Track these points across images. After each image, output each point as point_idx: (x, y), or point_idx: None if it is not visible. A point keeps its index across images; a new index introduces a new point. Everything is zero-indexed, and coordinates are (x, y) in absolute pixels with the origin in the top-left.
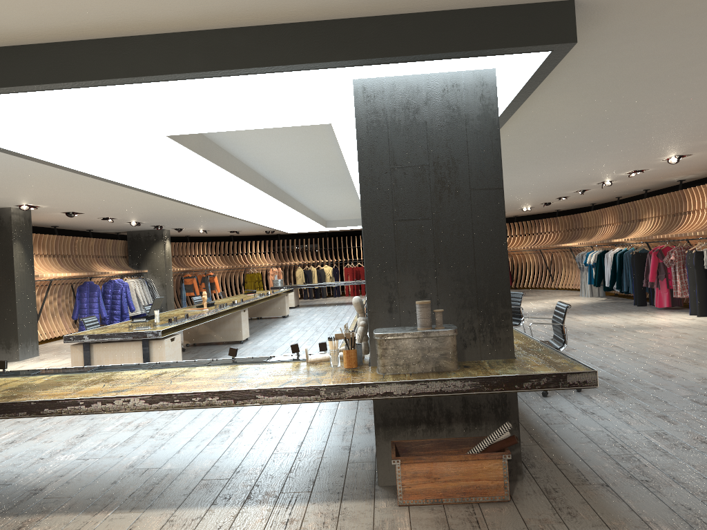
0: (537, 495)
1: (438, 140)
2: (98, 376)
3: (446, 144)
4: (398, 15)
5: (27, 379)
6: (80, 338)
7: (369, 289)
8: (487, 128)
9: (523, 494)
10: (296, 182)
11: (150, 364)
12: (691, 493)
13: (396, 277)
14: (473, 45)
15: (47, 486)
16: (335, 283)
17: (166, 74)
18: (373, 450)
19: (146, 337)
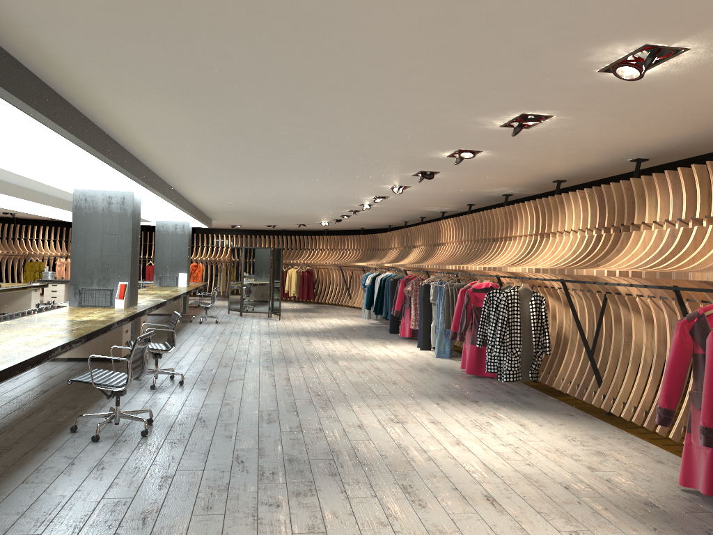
0: None
1: None
2: None
3: None
4: None
5: None
6: None
7: None
8: None
9: None
10: None
11: None
12: None
13: None
14: None
15: None
16: None
17: None
18: None
19: None
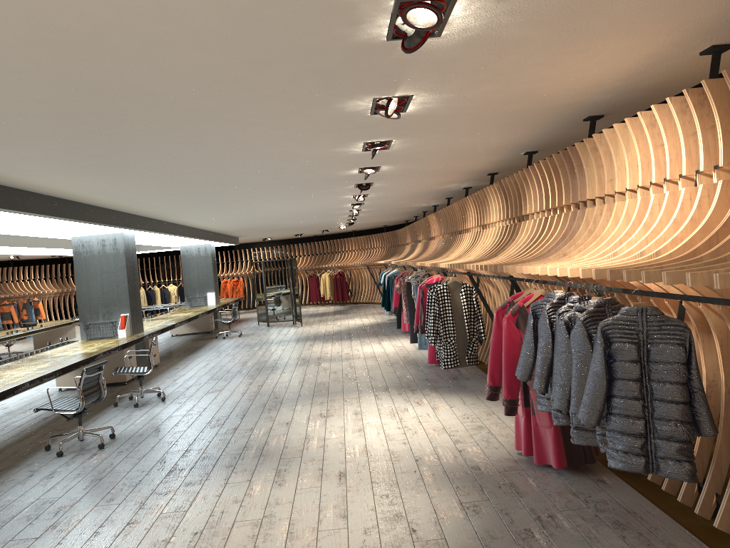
0: None
1: None
2: None
3: None
4: None
5: None
6: None
7: None
8: None
9: None
10: None
11: None
12: None
13: None
14: None
15: None
16: (154, 307)
17: None
18: None
19: None
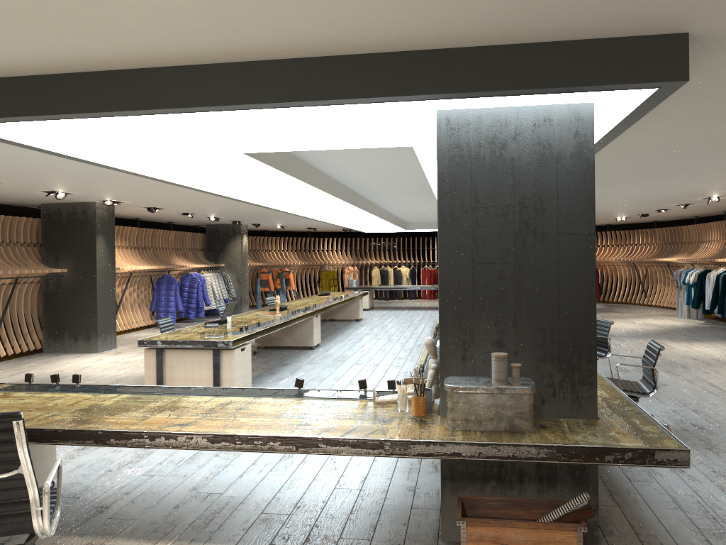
0: None
1: (526, 179)
2: (165, 401)
3: (534, 183)
4: (488, 47)
5: (97, 397)
6: (153, 343)
7: (442, 334)
8: (581, 168)
9: None
10: (375, 189)
11: (217, 388)
12: None
13: (472, 323)
14: (570, 81)
15: (112, 503)
16: (412, 287)
17: (243, 104)
18: (438, 494)
19: (217, 346)
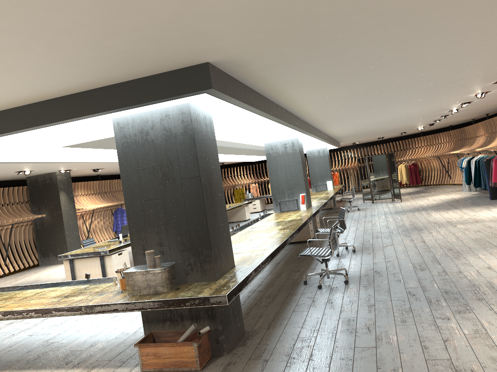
0: (220, 366)
1: (161, 150)
2: (12, 294)
3: (165, 152)
4: (112, 85)
5: None
6: (66, 256)
7: (131, 242)
8: (187, 140)
9: (213, 365)
10: None
11: (48, 284)
12: (307, 368)
13: (145, 234)
14: (154, 98)
15: None
16: None
17: (3, 133)
18: None
19: (100, 254)
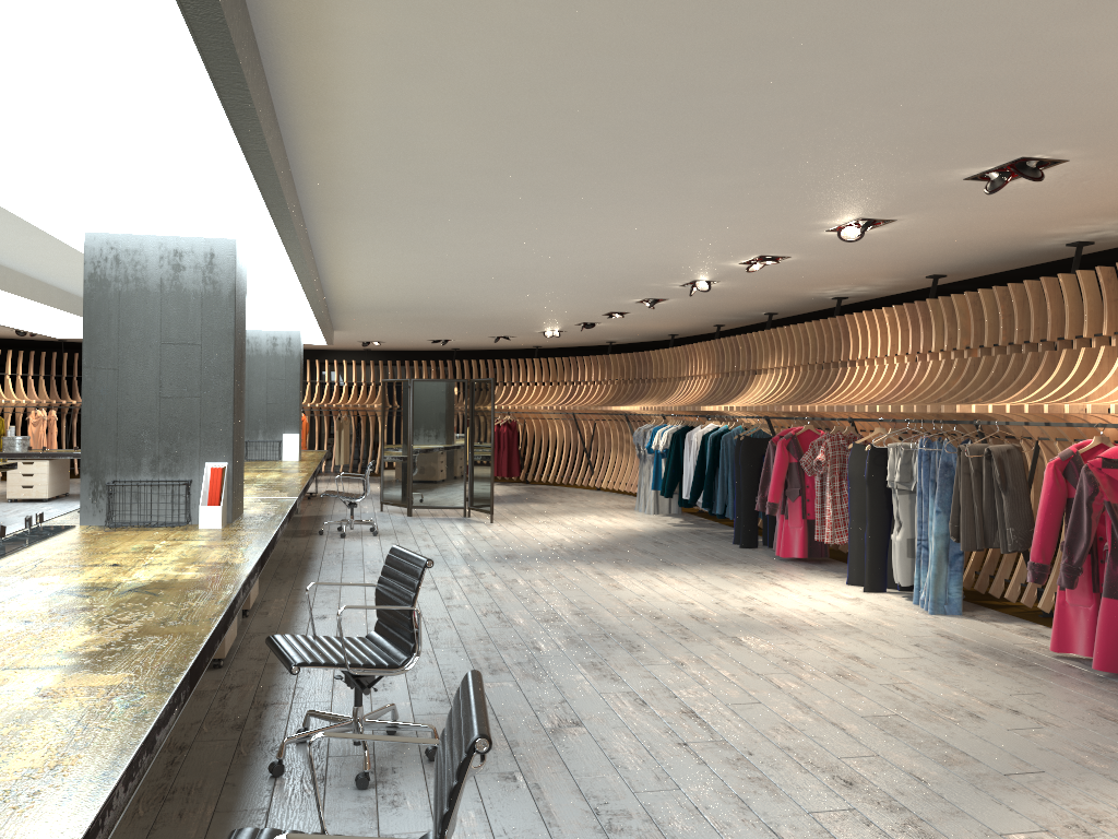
0: None
1: None
2: None
3: None
4: None
5: None
6: None
7: None
8: None
9: None
10: None
11: None
12: None
13: None
14: None
15: None
16: None
17: None
18: None
19: None
